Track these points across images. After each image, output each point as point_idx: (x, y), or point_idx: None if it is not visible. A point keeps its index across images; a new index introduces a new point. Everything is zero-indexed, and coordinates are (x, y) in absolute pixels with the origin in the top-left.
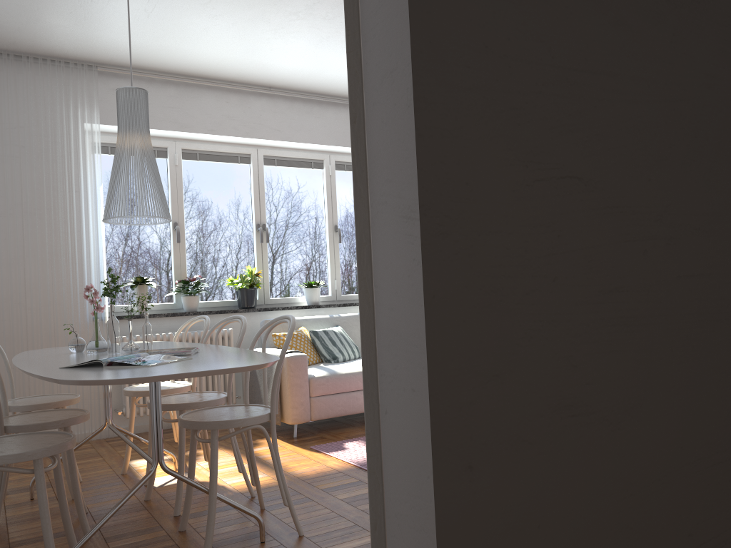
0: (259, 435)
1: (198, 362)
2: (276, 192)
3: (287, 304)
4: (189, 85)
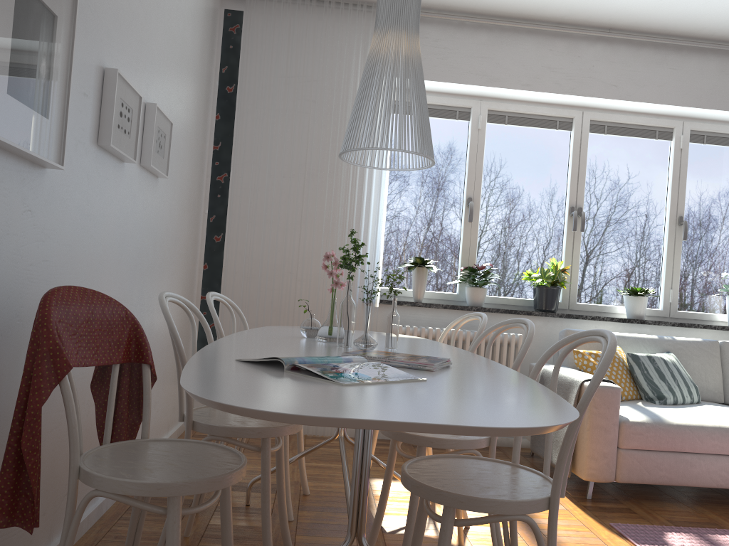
0: None
1: (427, 391)
2: (601, 168)
3: (598, 313)
4: (505, 29)
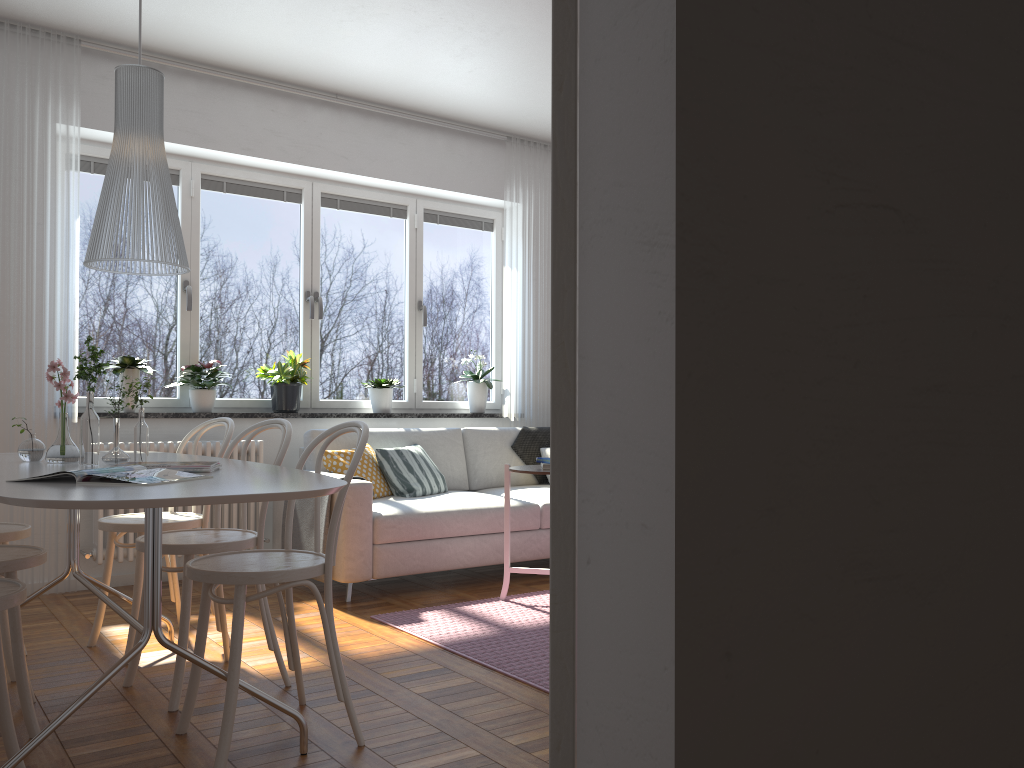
0: (295, 597)
1: (223, 482)
2: (337, 247)
3: (343, 409)
4: (218, 80)
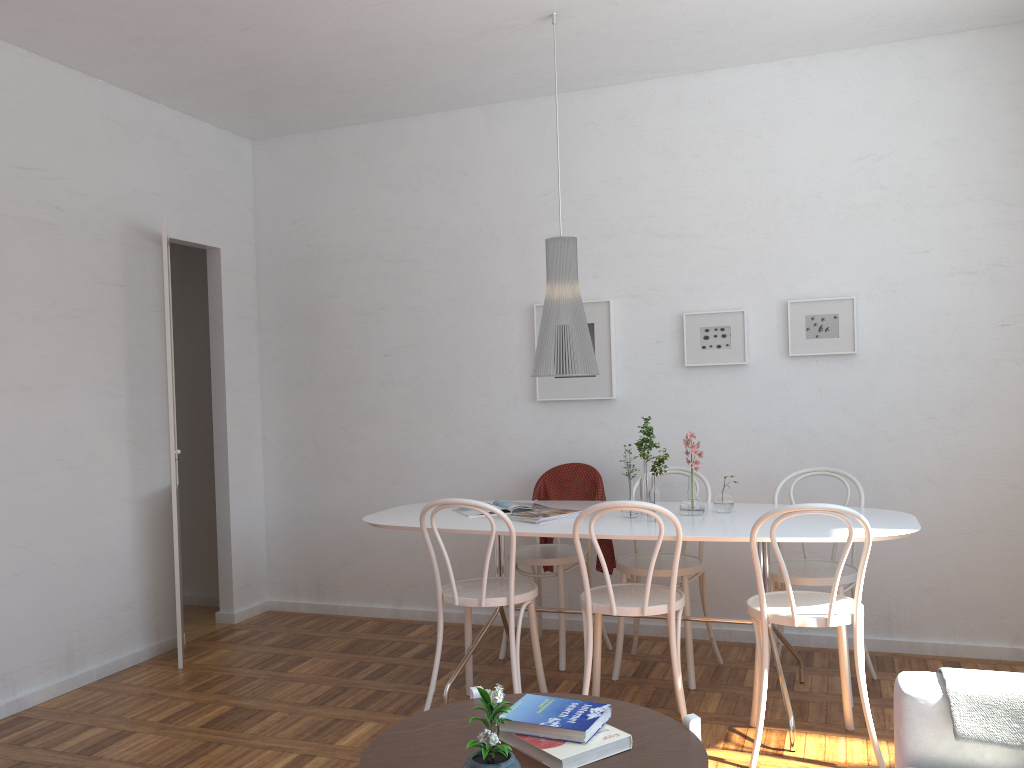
0: None
1: (436, 515)
2: None
3: None
4: None
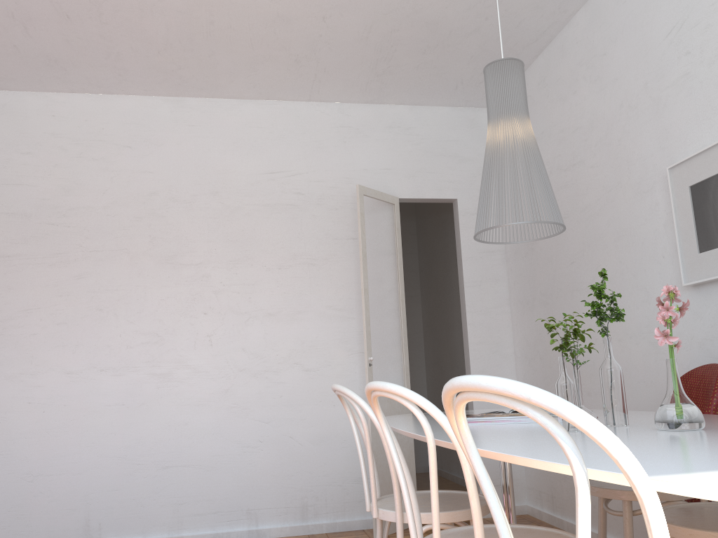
0: None
1: None
2: None
3: None
4: None
